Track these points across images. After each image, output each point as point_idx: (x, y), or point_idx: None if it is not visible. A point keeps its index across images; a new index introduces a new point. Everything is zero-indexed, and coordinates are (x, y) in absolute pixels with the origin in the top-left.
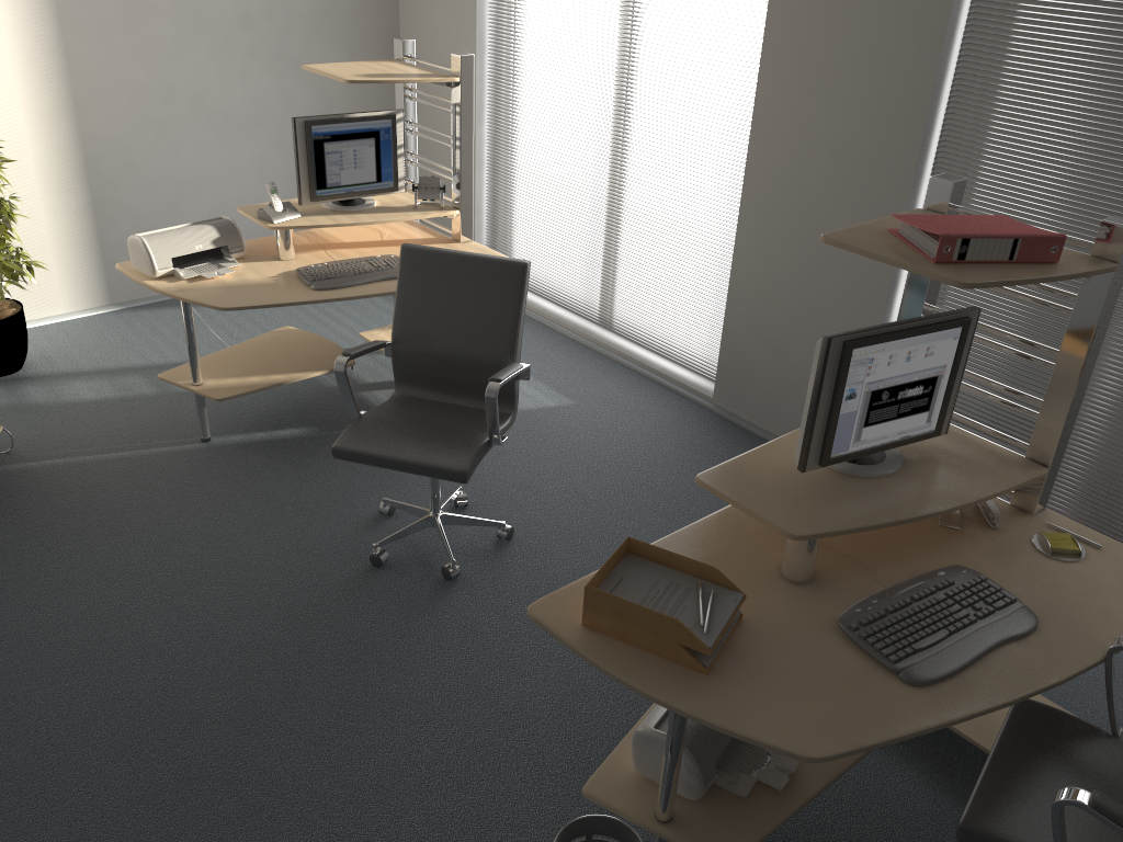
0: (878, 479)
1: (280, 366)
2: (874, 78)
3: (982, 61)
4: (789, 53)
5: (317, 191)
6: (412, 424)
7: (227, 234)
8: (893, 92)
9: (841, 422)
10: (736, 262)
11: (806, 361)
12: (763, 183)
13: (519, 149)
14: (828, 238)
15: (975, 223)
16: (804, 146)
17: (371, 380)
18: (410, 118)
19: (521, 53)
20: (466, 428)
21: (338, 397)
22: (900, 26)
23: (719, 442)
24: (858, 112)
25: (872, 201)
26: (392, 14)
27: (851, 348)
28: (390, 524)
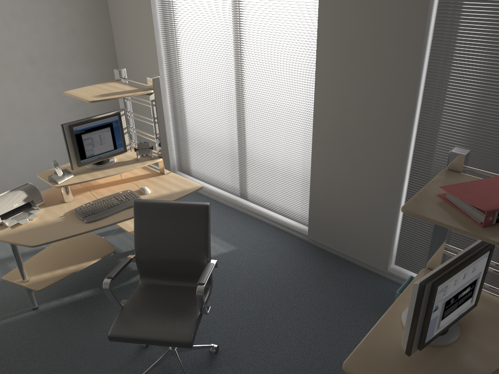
0: (451, 346)
1: (73, 259)
2: (382, 73)
3: (443, 62)
4: (331, 61)
5: (81, 160)
6: (154, 309)
7: (32, 193)
8: (394, 80)
9: (430, 324)
10: (313, 168)
11: (358, 217)
12: (324, 128)
13: (187, 111)
14: (407, 210)
15: (492, 188)
16: (345, 109)
17: (125, 250)
18: (128, 109)
19: (182, 63)
20: (186, 305)
21: (108, 264)
22: (395, 46)
23: (316, 262)
24: (374, 91)
25: (387, 137)
26: (111, 46)
27: (437, 286)
28: (148, 353)
